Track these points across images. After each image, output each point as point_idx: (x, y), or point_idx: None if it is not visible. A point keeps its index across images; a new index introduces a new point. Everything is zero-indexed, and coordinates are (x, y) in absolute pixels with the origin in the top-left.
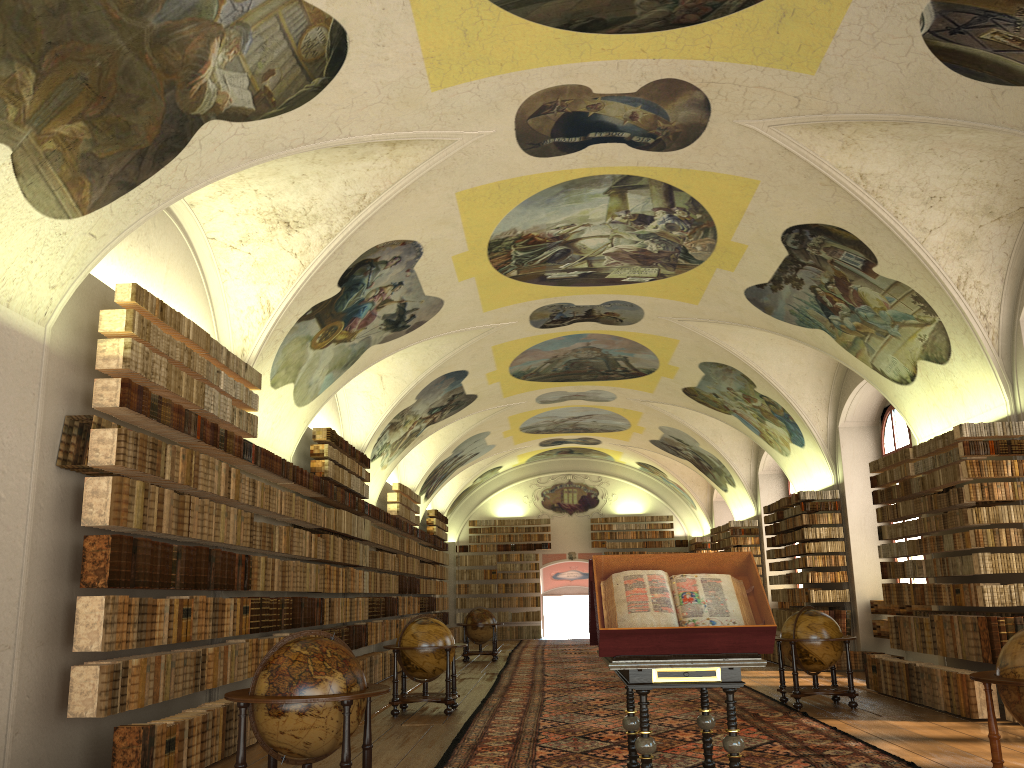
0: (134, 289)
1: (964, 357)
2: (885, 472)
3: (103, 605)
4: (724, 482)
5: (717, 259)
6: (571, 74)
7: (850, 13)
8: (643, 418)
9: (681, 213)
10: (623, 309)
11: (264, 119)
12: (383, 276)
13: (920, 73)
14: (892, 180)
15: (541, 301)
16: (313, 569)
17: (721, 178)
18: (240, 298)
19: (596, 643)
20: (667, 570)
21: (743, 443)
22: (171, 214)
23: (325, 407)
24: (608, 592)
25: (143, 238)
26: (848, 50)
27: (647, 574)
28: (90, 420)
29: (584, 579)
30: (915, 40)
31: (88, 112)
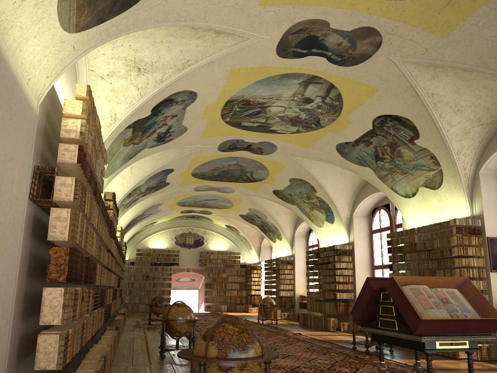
0: (88, 89)
1: (449, 187)
2: (398, 238)
3: (62, 294)
4: (275, 238)
5: (332, 127)
6: (326, 14)
7: (481, 10)
8: (242, 203)
9: (329, 100)
10: (267, 146)
11: None
12: (171, 110)
13: (496, 47)
14: (444, 99)
15: (230, 137)
16: (106, 272)
17: (361, 85)
18: (98, 109)
19: (359, 323)
20: (434, 286)
21: (290, 219)
22: None
23: None
24: (412, 297)
25: None
26: (467, 29)
27: (426, 287)
28: (49, 170)
29: (192, 282)
30: None
31: None
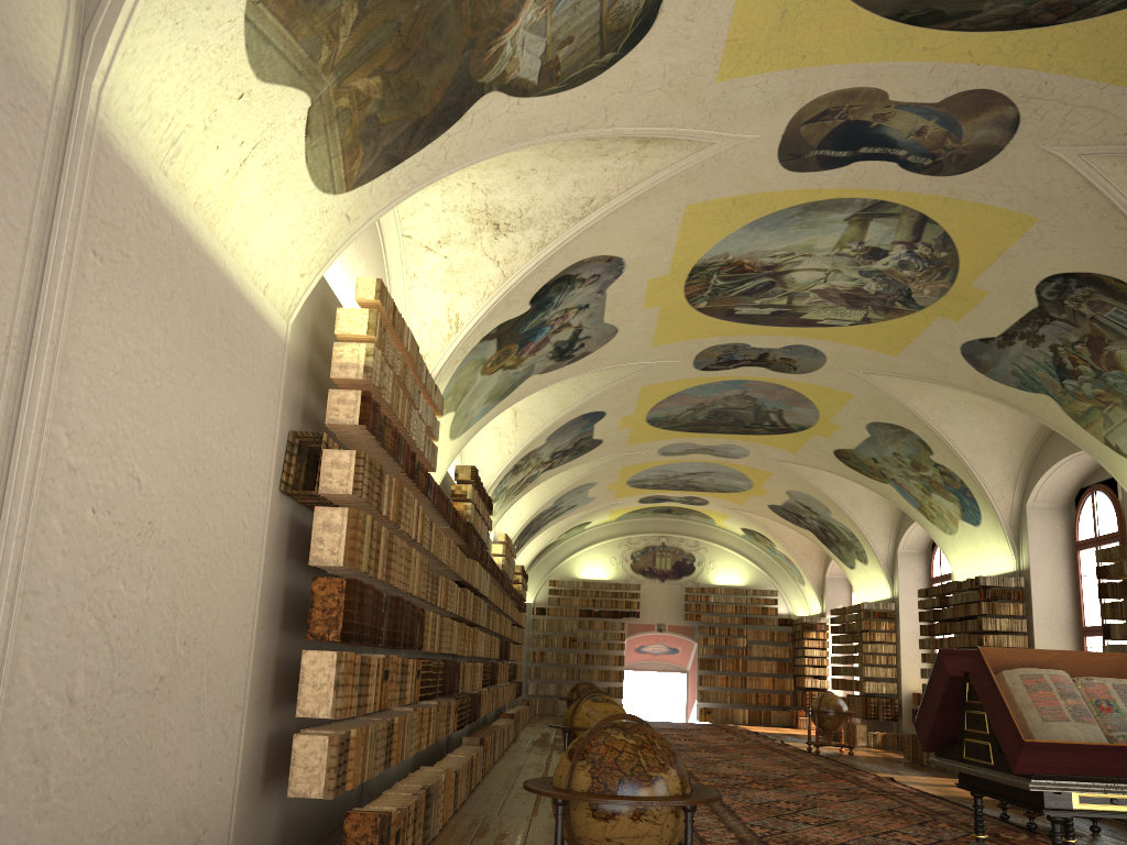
0: (379, 286)
1: None
2: (1121, 563)
3: (334, 663)
4: (852, 558)
5: (943, 306)
6: (874, 75)
7: None
8: (771, 480)
9: (924, 250)
10: (803, 355)
11: (540, 96)
12: (574, 296)
13: None
14: None
15: (716, 339)
16: (456, 628)
17: (991, 212)
18: (425, 308)
19: (931, 749)
20: (1078, 671)
21: (884, 516)
22: None
23: None
24: (1016, 694)
25: None
26: None
27: (1055, 675)
28: (314, 438)
29: (670, 654)
30: None
31: (388, 66)
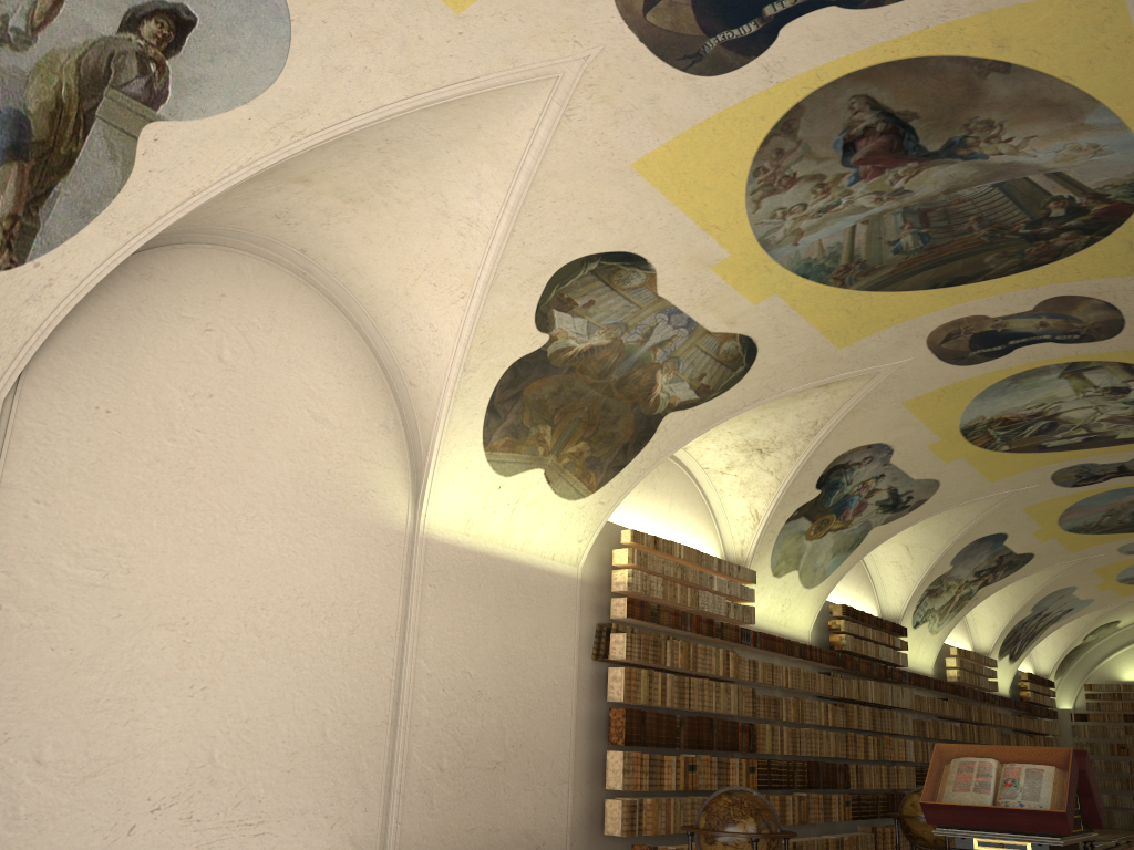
0: (632, 533)
1: None
2: None
3: (622, 757)
4: None
5: None
6: (960, 311)
7: None
8: None
9: None
10: None
11: (708, 401)
12: (860, 473)
13: None
14: None
15: (1055, 465)
16: (831, 736)
17: None
18: (734, 509)
19: None
20: (991, 759)
21: None
22: (671, 457)
23: (852, 580)
24: (937, 773)
25: (649, 483)
26: None
27: (973, 761)
28: (612, 626)
29: None
30: None
31: (585, 435)
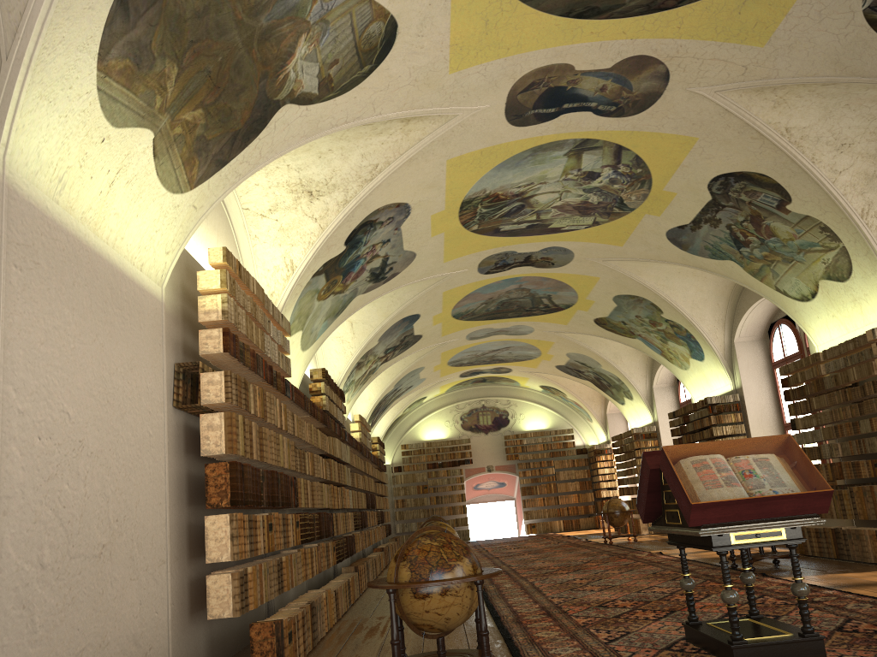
0: (224, 252)
1: (864, 274)
2: (796, 374)
3: (228, 522)
4: (622, 396)
5: (647, 206)
6: (561, 55)
7: None
8: (553, 347)
9: (624, 169)
10: (557, 254)
11: (322, 102)
12: (377, 235)
13: (855, 42)
14: (811, 132)
15: (491, 250)
16: (326, 488)
17: (665, 137)
18: (267, 259)
19: (648, 521)
20: (728, 453)
21: (639, 362)
22: None
23: None
24: (686, 474)
25: None
26: (796, 25)
27: (713, 457)
28: (193, 366)
29: (500, 488)
30: (856, 15)
31: (206, 100)
